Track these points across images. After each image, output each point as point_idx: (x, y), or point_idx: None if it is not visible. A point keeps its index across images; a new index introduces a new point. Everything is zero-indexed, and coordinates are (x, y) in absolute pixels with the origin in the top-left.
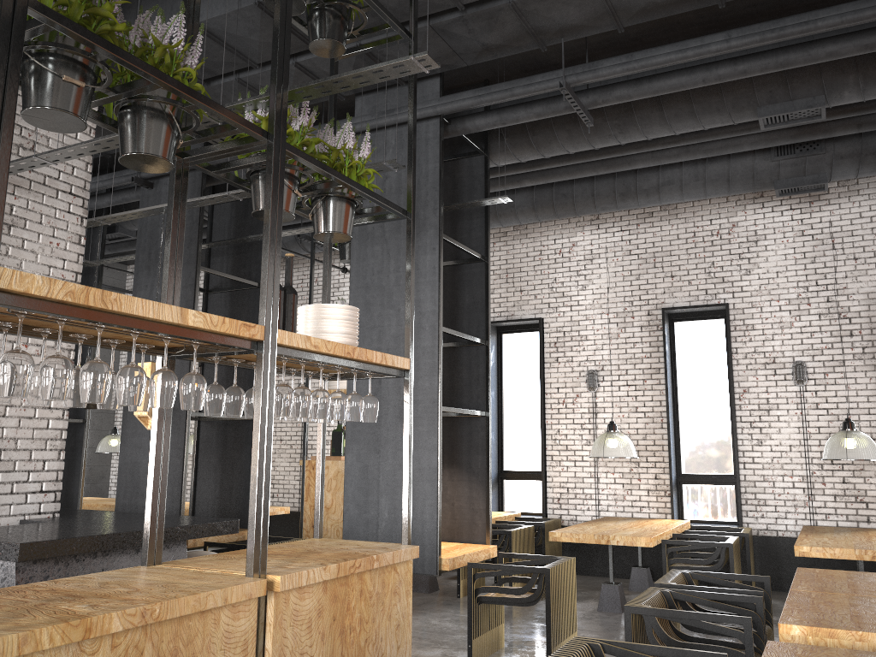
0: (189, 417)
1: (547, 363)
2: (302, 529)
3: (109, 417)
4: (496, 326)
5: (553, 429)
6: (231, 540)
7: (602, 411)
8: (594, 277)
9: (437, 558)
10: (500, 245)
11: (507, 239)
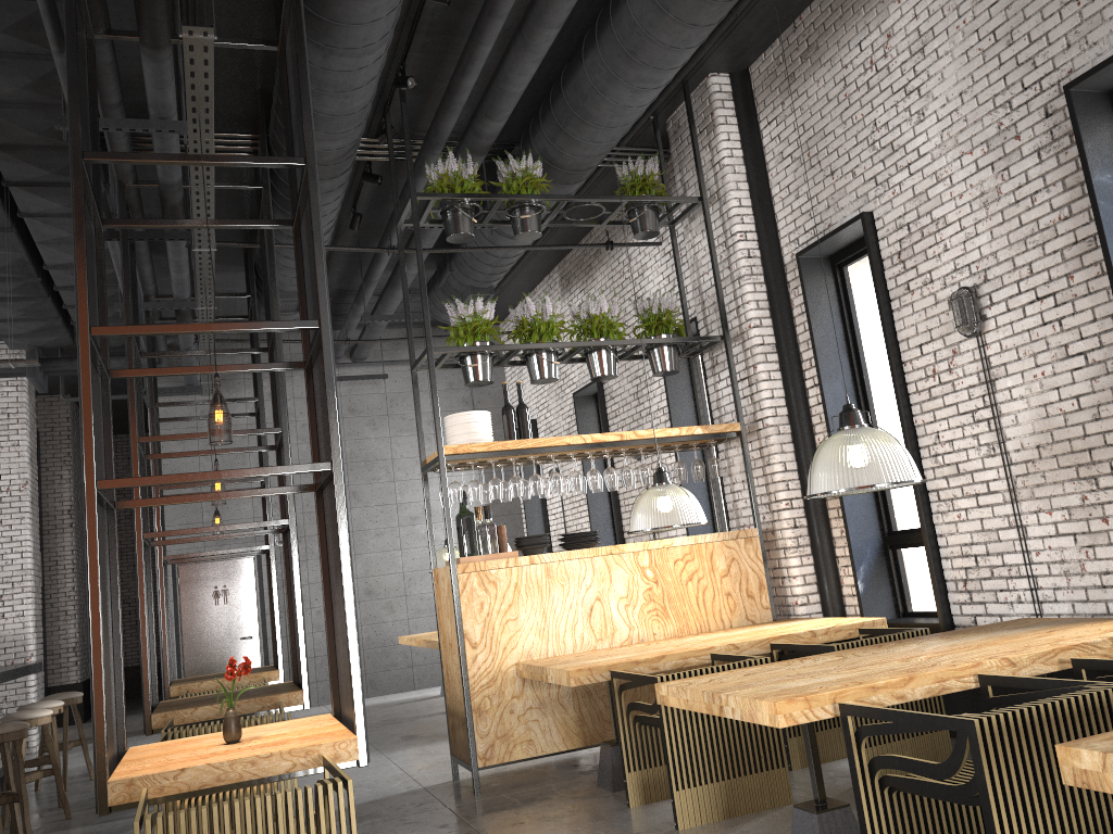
0: (140, 541)
1: (895, 299)
2: (443, 680)
3: (513, 520)
4: (827, 256)
5: (928, 434)
6: (246, 711)
7: (1003, 375)
8: (932, 85)
9: (97, 780)
10: (790, 101)
11: (797, 84)
